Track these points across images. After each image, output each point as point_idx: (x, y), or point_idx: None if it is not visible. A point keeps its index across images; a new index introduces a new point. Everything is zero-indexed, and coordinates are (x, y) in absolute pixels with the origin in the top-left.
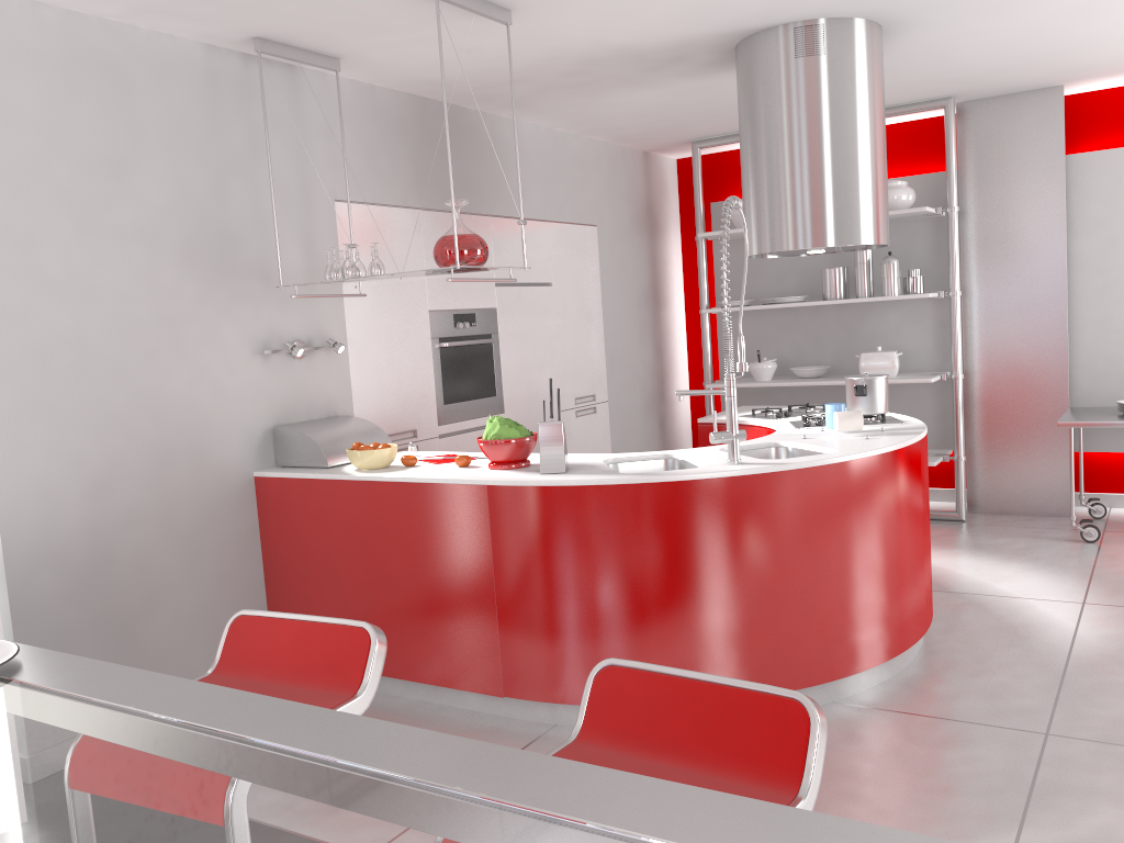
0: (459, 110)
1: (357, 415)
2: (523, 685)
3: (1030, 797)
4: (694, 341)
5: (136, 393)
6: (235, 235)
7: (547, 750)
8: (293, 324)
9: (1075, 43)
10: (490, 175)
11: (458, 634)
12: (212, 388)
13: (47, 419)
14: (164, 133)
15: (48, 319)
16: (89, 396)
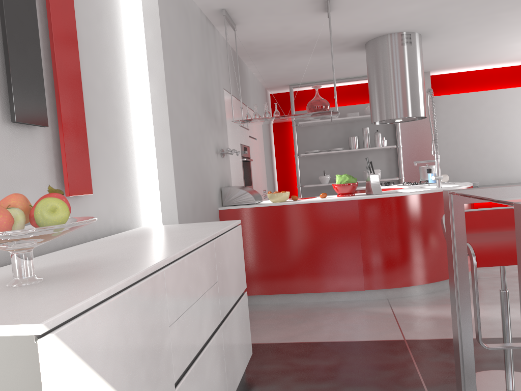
0: (239, 58)
1: None
2: (374, 283)
3: None
4: (280, 171)
5: (197, 164)
6: (209, 97)
7: (400, 304)
8: (220, 141)
9: (456, 53)
10: (245, 88)
11: (340, 267)
12: (209, 166)
13: (183, 171)
14: (195, 45)
15: (181, 123)
16: (190, 163)
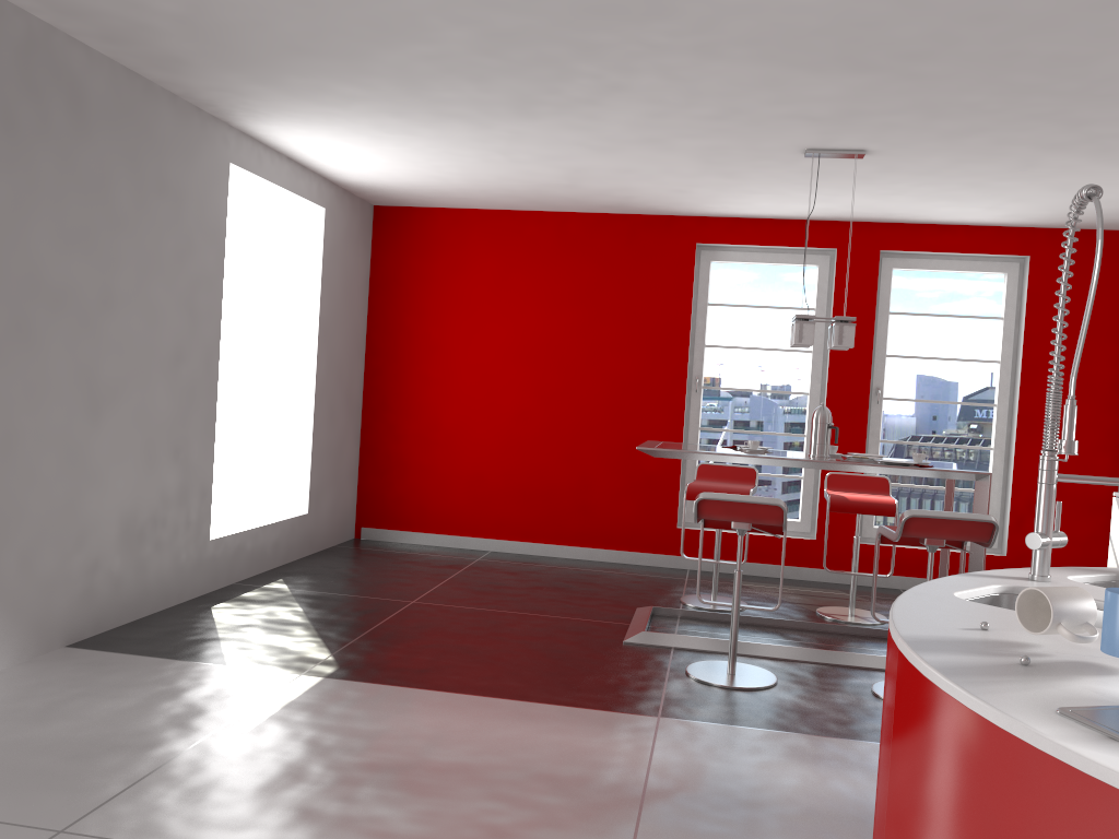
0: None
1: None
2: None
3: (634, 834)
4: None
5: None
6: None
7: None
8: None
9: None
10: None
11: None
12: None
13: None
14: None
15: None
16: None
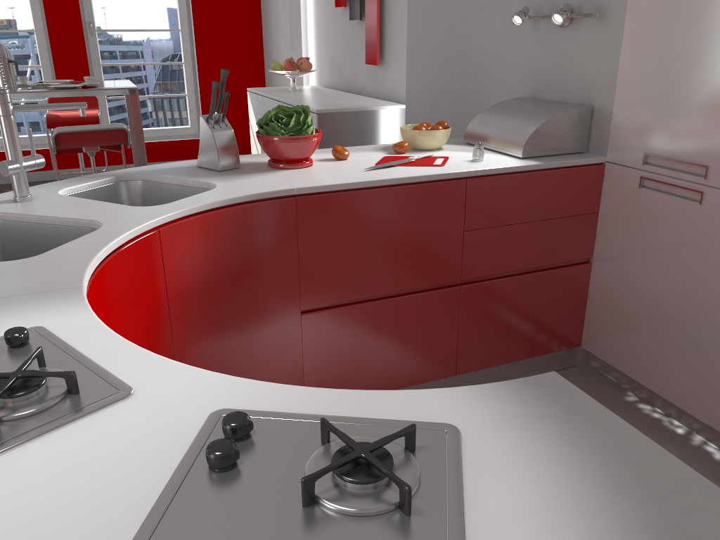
0: None
1: (616, 112)
2: None
3: None
4: None
5: (455, 45)
6: None
7: None
8: None
9: None
10: None
11: None
12: (493, 48)
13: (422, 55)
14: None
15: None
16: (437, 43)
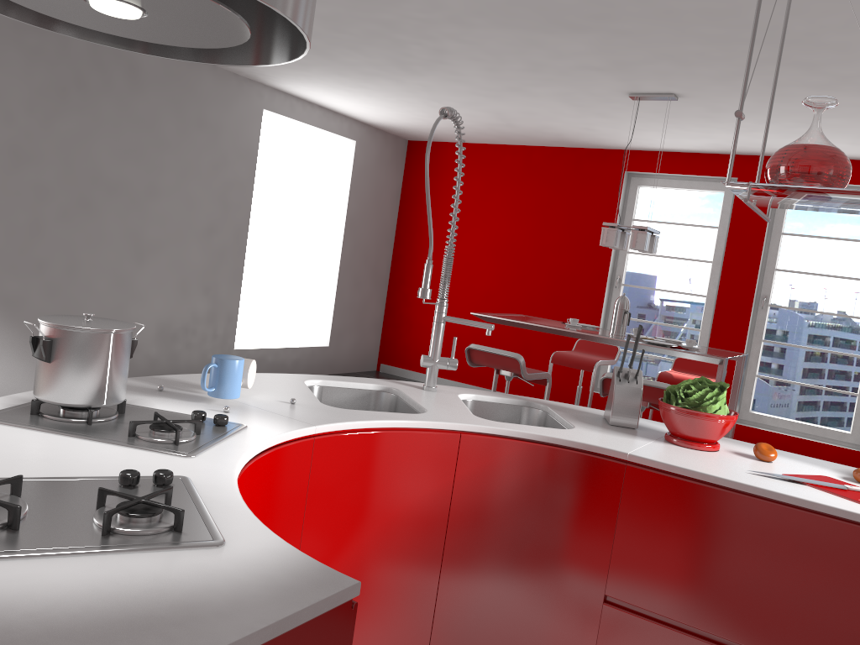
0: None
1: None
2: None
3: None
4: None
5: None
6: None
7: None
8: None
9: None
10: None
11: None
12: None
13: None
14: None
15: None
16: None
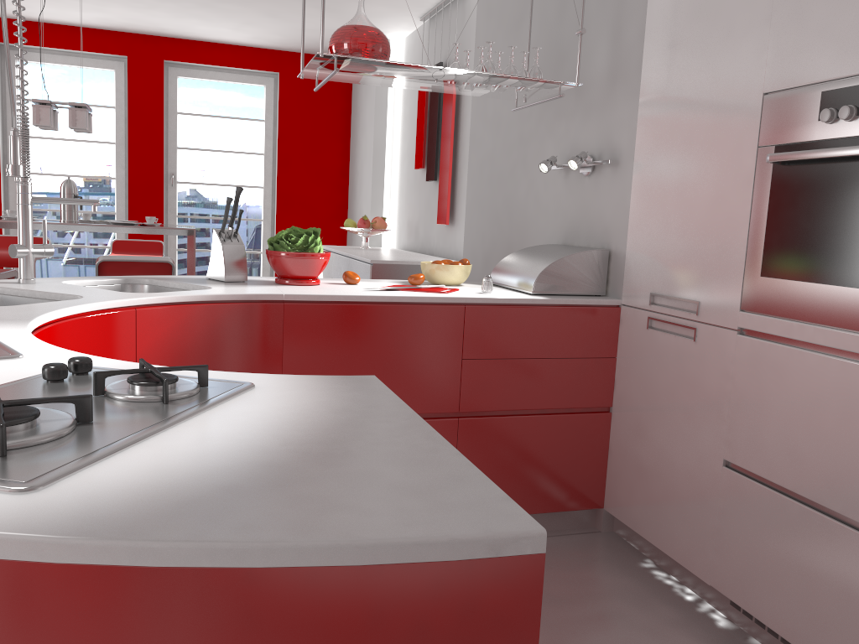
0: None
1: (628, 254)
2: None
3: None
4: None
5: (505, 198)
6: (565, 51)
7: None
8: (590, 137)
9: None
10: None
11: None
12: (534, 199)
13: (478, 209)
14: None
15: (485, 144)
16: (490, 197)
